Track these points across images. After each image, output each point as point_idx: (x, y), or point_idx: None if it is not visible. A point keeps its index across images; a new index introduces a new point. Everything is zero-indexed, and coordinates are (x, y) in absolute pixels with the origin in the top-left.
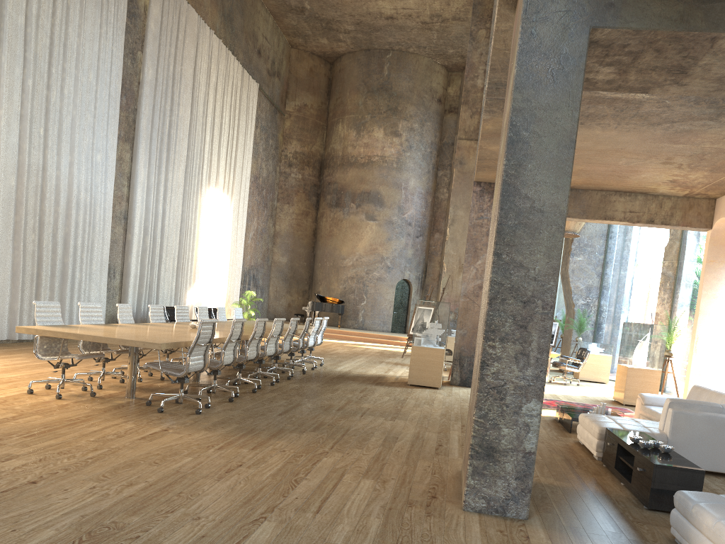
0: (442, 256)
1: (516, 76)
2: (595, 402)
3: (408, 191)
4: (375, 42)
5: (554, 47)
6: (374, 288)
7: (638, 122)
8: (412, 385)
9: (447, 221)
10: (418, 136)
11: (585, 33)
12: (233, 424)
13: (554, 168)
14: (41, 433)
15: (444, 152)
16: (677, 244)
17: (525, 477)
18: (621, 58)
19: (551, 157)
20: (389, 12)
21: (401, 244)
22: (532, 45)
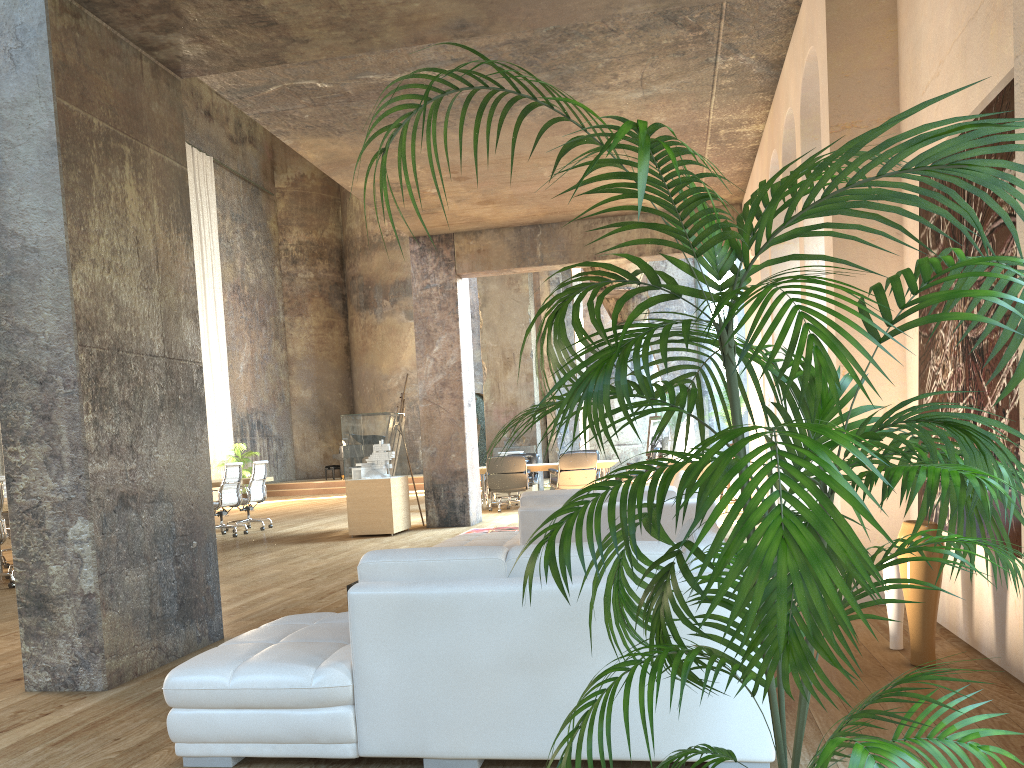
0: None
1: None
2: None
3: None
4: None
5: (6, 17)
6: None
7: None
8: (358, 536)
9: None
10: None
11: None
12: None
13: (40, 187)
14: None
15: None
16: None
17: (91, 631)
18: (163, 18)
19: (34, 172)
20: None
21: None
22: None
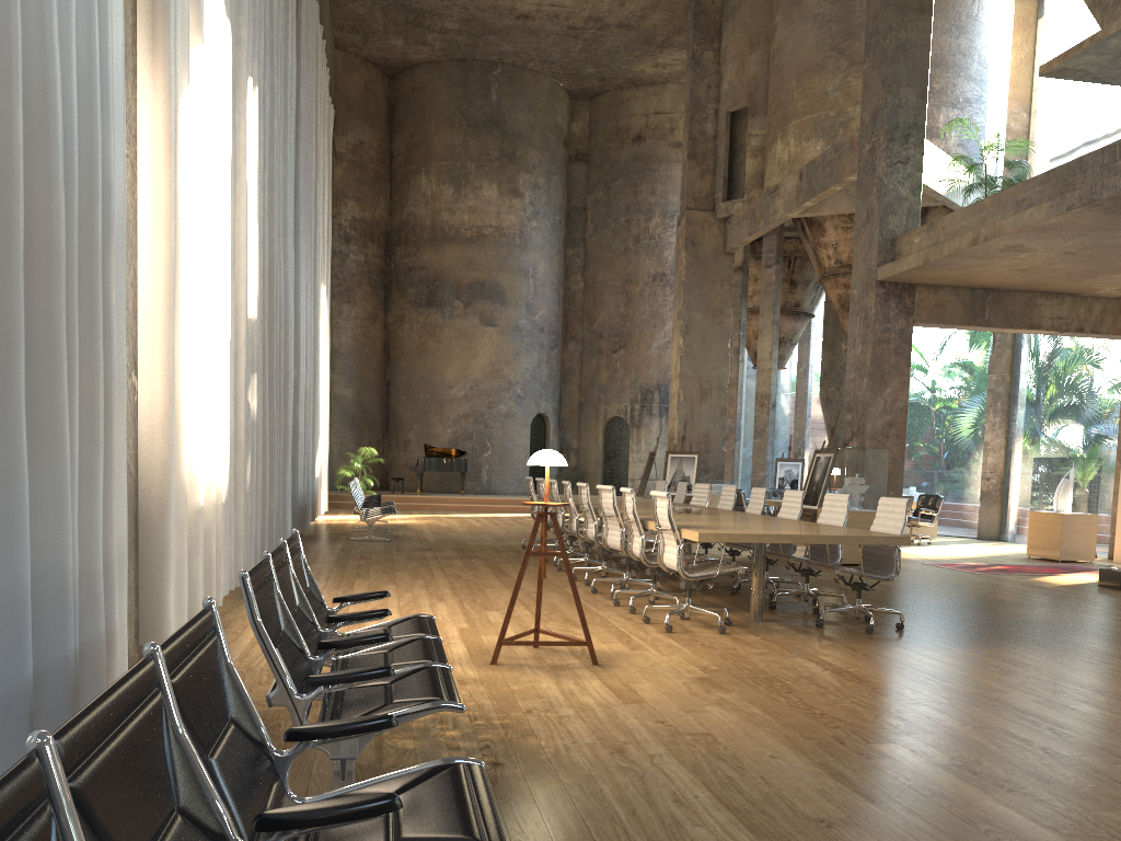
0: (582, 375)
1: None
2: (1030, 562)
3: (537, 280)
4: (480, 50)
5: None
6: (501, 430)
7: None
8: (842, 565)
9: (588, 324)
10: (544, 196)
11: None
12: (978, 635)
13: None
14: (929, 675)
15: (574, 221)
16: (1008, 353)
17: None
18: None
19: None
20: (526, 8)
21: (533, 361)
22: None
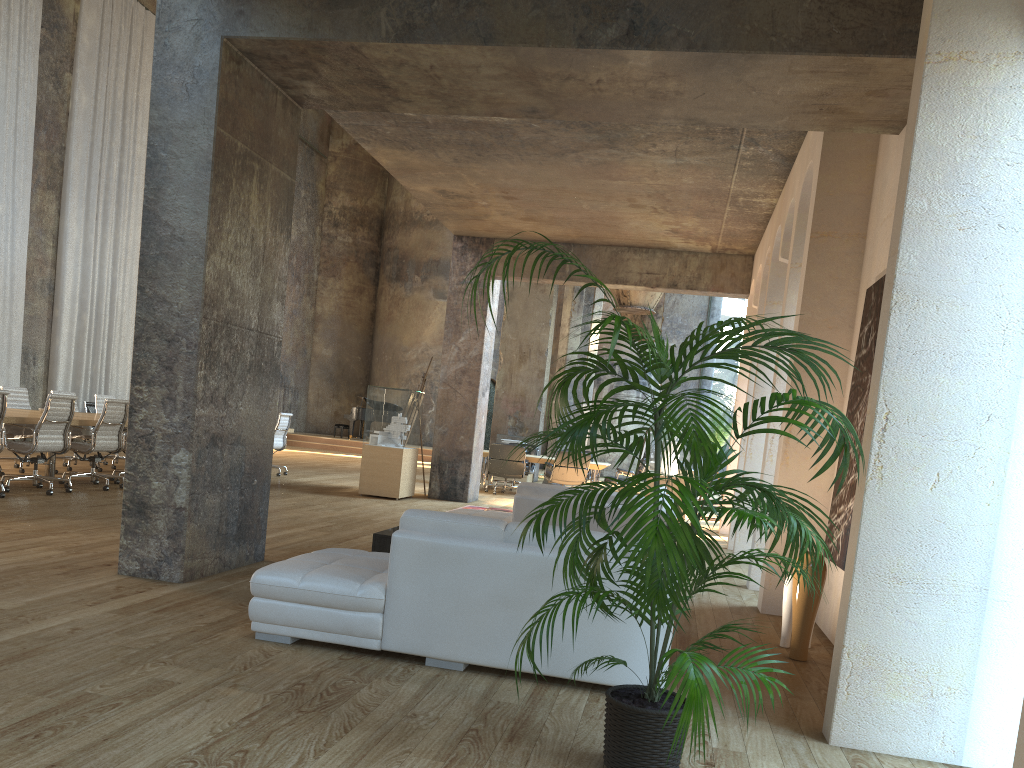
0: None
1: (152, 92)
2: None
3: None
4: None
5: (188, 59)
6: None
7: (537, 152)
8: (366, 496)
9: None
10: None
11: (217, 44)
12: None
13: (193, 193)
14: None
15: None
16: None
17: (177, 536)
18: (303, 71)
19: (190, 180)
20: None
21: None
22: (166, 58)
